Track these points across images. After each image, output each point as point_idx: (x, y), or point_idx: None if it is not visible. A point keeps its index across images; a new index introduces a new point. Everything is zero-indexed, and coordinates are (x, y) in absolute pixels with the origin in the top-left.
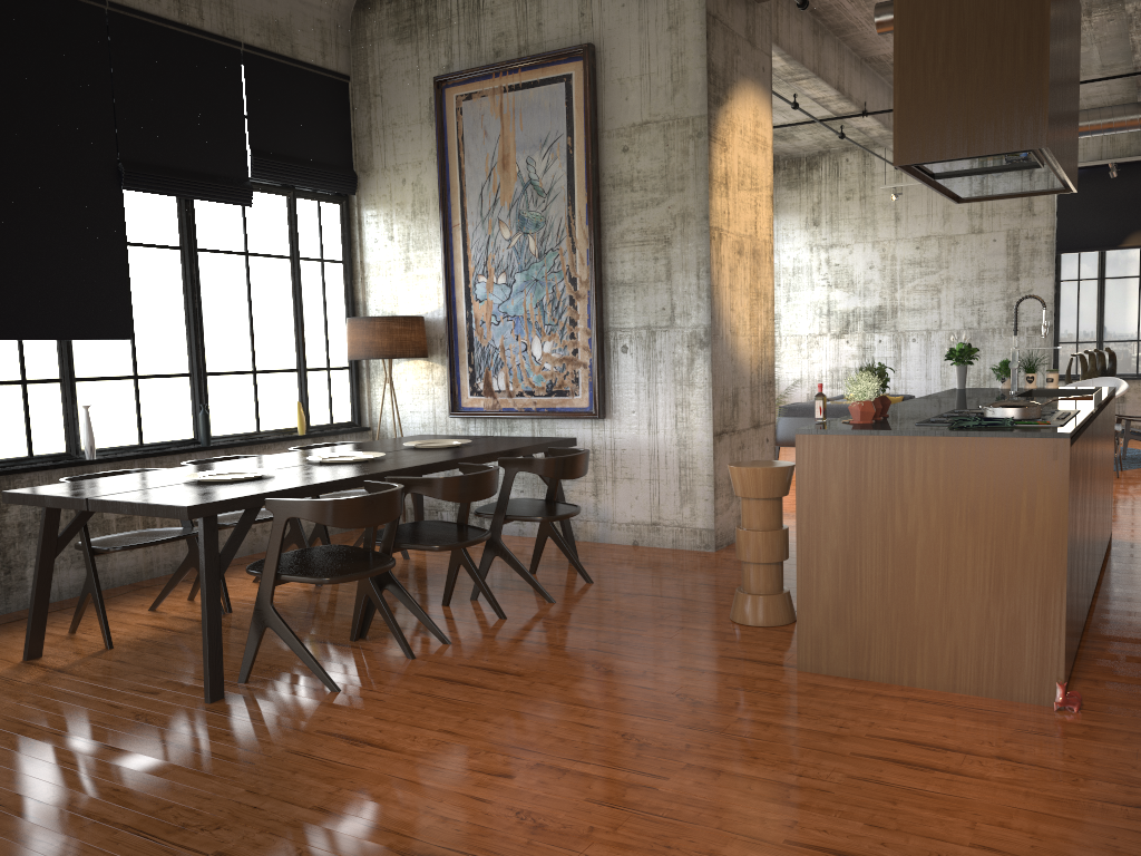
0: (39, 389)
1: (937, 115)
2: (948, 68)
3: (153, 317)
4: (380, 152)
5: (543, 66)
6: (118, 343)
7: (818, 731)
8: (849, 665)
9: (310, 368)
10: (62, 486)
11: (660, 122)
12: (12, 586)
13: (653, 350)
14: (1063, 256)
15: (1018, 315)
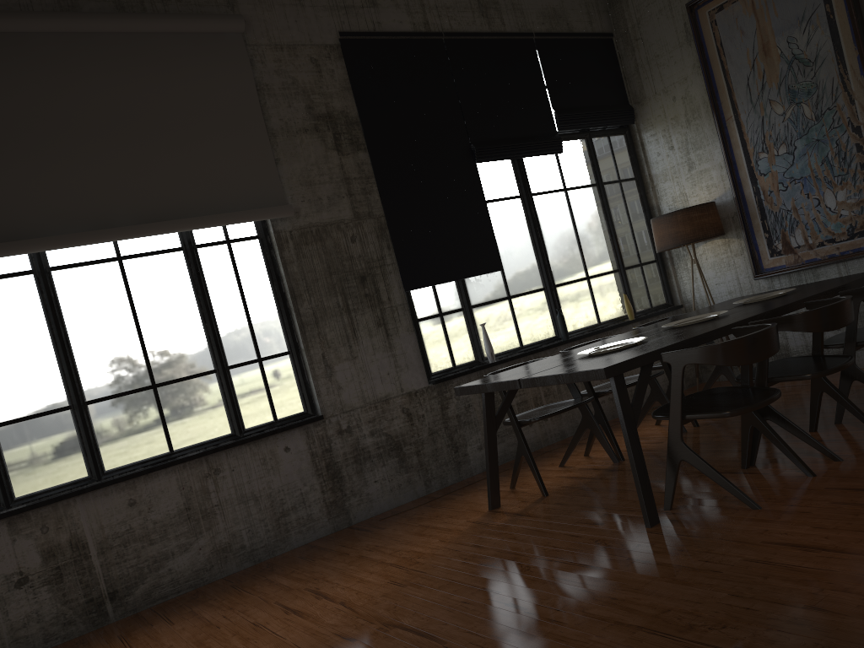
0: (450, 318)
1: None
2: None
3: (511, 251)
4: (648, 82)
5: None
6: (493, 275)
7: None
8: None
9: (626, 267)
10: (492, 377)
11: None
12: (460, 461)
13: None
14: None
15: None
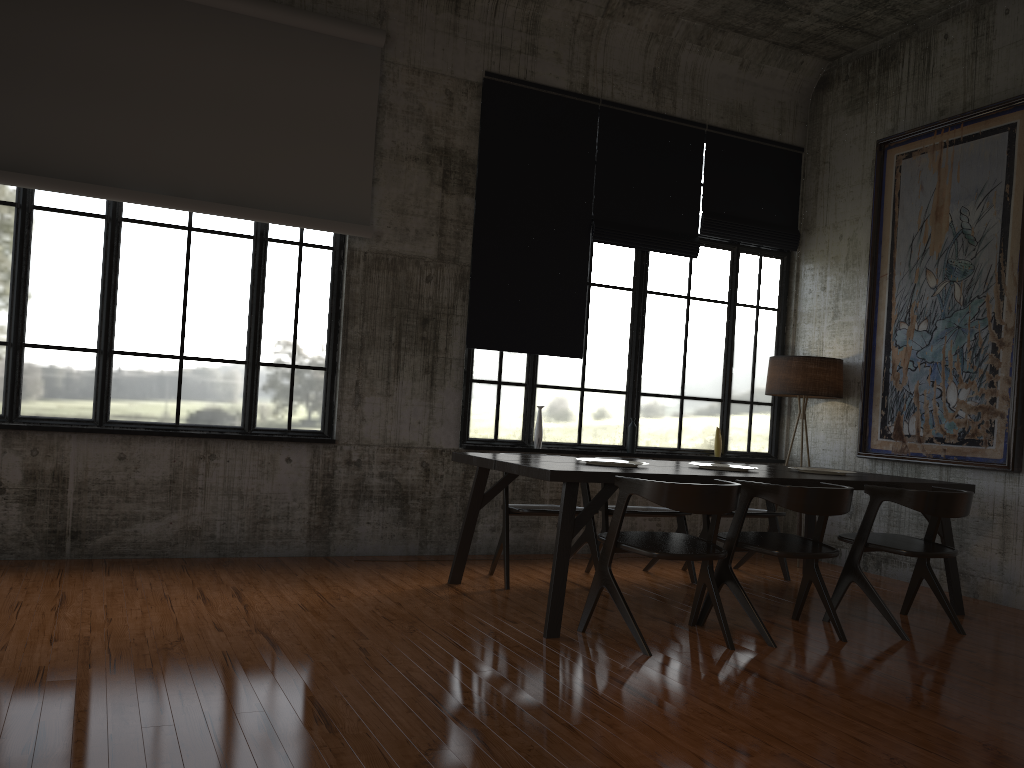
0: (509, 389)
1: None
2: None
3: (602, 343)
4: (822, 212)
5: (986, 118)
6: (572, 361)
7: None
8: None
9: (733, 400)
10: (492, 454)
11: None
12: None
13: None
14: None
15: None
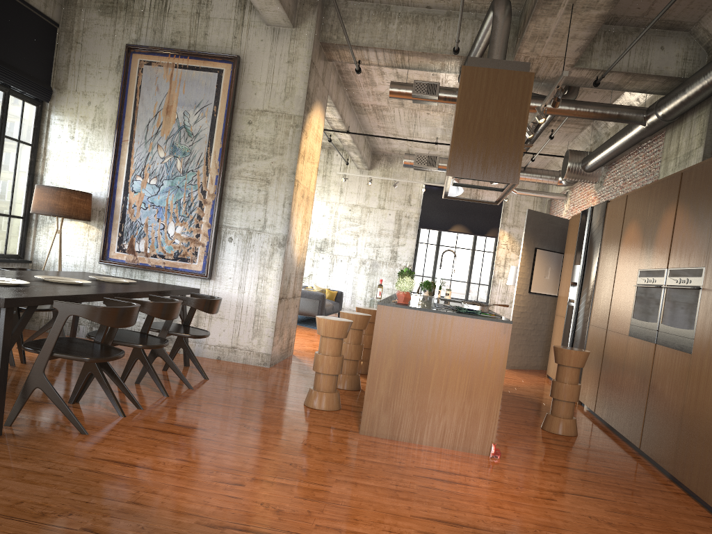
0: None
1: (471, 156)
2: (479, 135)
3: None
4: (74, 79)
5: (205, 59)
6: None
7: (390, 464)
8: (389, 432)
9: None
10: None
11: (274, 112)
12: None
13: (249, 243)
14: (422, 230)
15: (396, 257)
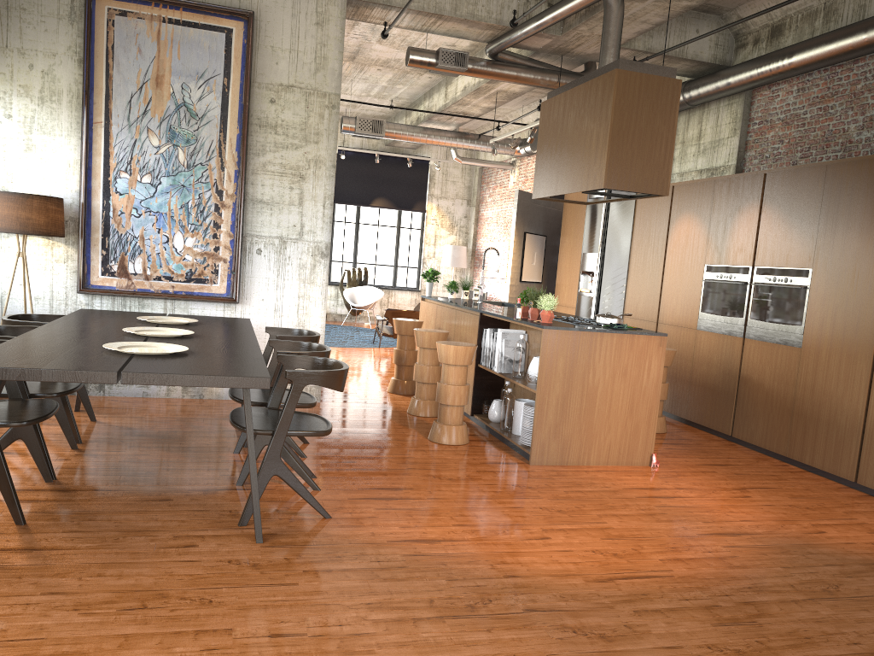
0: None
1: (626, 167)
2: (633, 145)
3: None
4: (1, 30)
5: (205, 13)
6: None
7: (604, 490)
8: (558, 458)
9: None
10: (2, 359)
11: (303, 88)
12: None
13: (284, 255)
14: (337, 205)
15: None
